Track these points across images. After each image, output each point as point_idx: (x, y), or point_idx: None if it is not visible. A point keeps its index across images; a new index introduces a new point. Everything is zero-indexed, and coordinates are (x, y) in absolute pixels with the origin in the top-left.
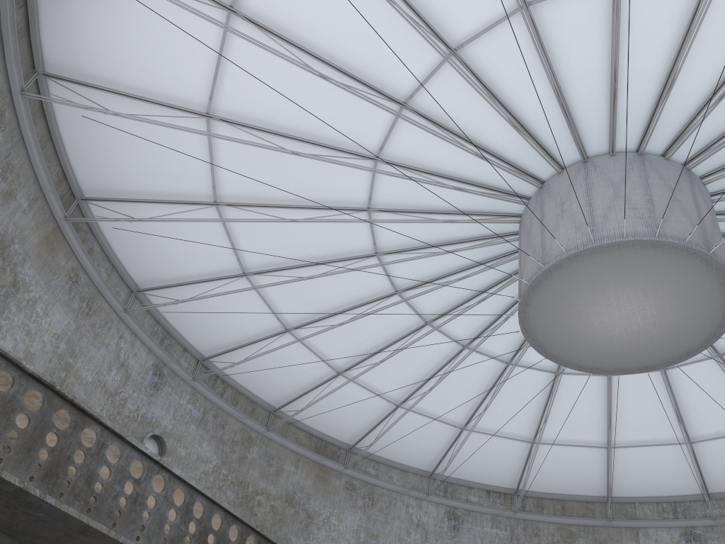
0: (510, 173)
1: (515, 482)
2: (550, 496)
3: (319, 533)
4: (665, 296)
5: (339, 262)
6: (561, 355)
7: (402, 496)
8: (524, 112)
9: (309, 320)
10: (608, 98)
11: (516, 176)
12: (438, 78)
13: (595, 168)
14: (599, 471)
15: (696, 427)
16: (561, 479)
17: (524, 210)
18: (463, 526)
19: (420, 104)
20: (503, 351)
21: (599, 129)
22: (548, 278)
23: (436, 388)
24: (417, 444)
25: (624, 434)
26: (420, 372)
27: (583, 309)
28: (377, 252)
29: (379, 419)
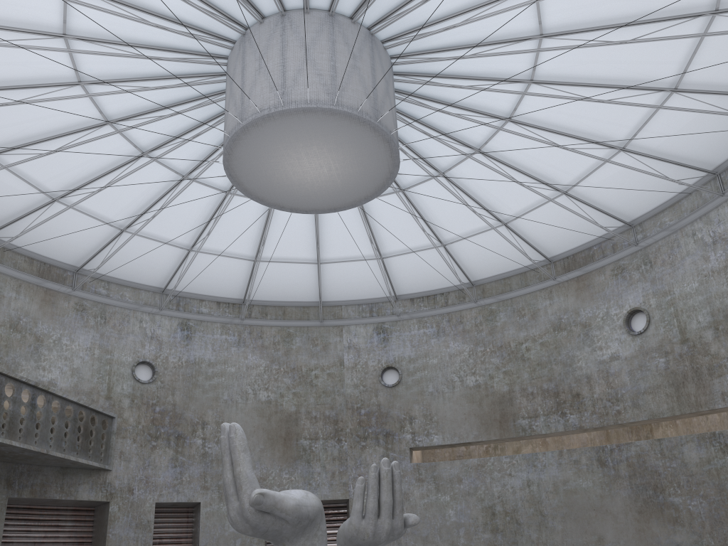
0: (213, 17)
1: (243, 294)
2: (273, 303)
3: (51, 354)
4: (345, 154)
5: (38, 88)
6: (265, 198)
7: (135, 313)
8: None
9: (11, 145)
10: None
11: (219, 21)
12: None
13: (291, 24)
14: (313, 282)
15: (386, 246)
16: (282, 289)
17: (230, 55)
18: (195, 335)
19: None
20: (222, 182)
21: None
22: (246, 134)
23: (160, 214)
24: (147, 264)
25: (332, 252)
26: (143, 199)
27: (279, 161)
28: (80, 81)
29: (105, 243)
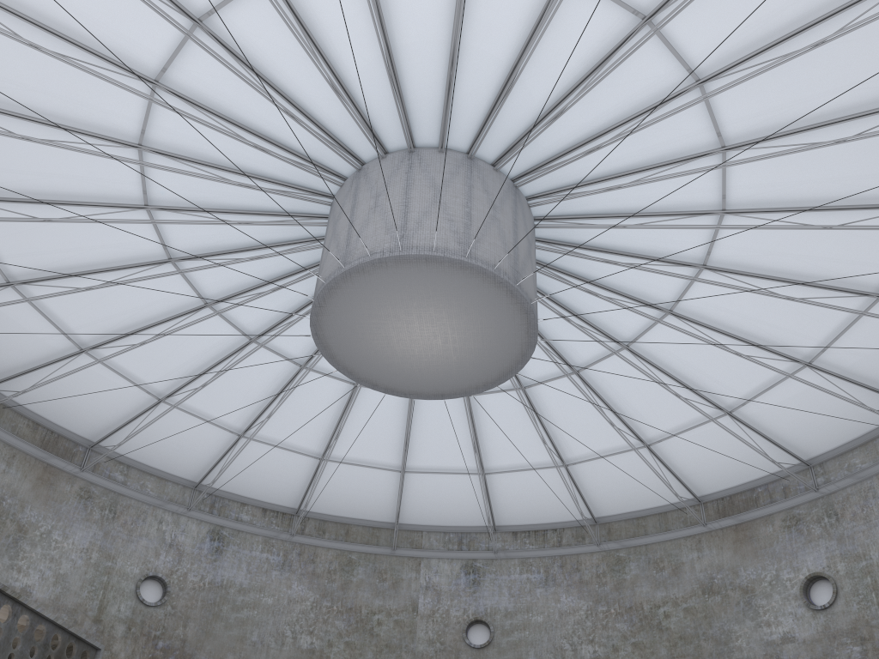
0: (325, 144)
1: (298, 501)
2: (335, 519)
3: (33, 551)
4: (469, 322)
5: (93, 207)
6: (355, 370)
7: (155, 510)
8: (350, 74)
9: (44, 275)
10: (444, 85)
11: (332, 150)
12: (247, 0)
13: (420, 162)
14: (390, 496)
15: (492, 458)
16: (349, 501)
17: (338, 192)
18: (228, 549)
19: (221, 27)
20: (298, 352)
21: (431, 117)
22: (347, 281)
23: (212, 384)
24: (182, 448)
25: (421, 459)
26: (194, 362)
27: (382, 322)
28: (147, 204)
29: (135, 414)
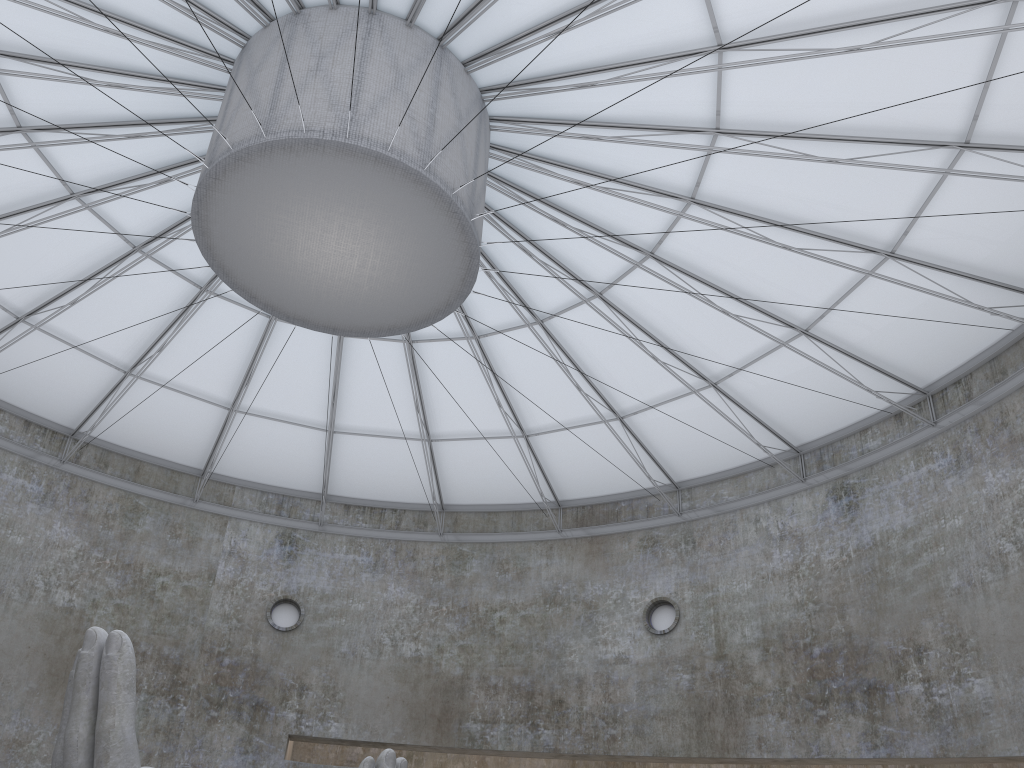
0: None
1: (77, 421)
2: (124, 451)
3: None
4: (399, 250)
5: None
6: (234, 272)
7: None
8: None
9: None
10: None
11: None
12: None
13: (382, 31)
14: (206, 436)
15: (346, 416)
16: (149, 433)
17: (259, 34)
18: None
19: None
20: (136, 228)
21: None
22: (265, 157)
23: None
24: None
25: (259, 399)
26: None
27: (292, 221)
28: None
29: None
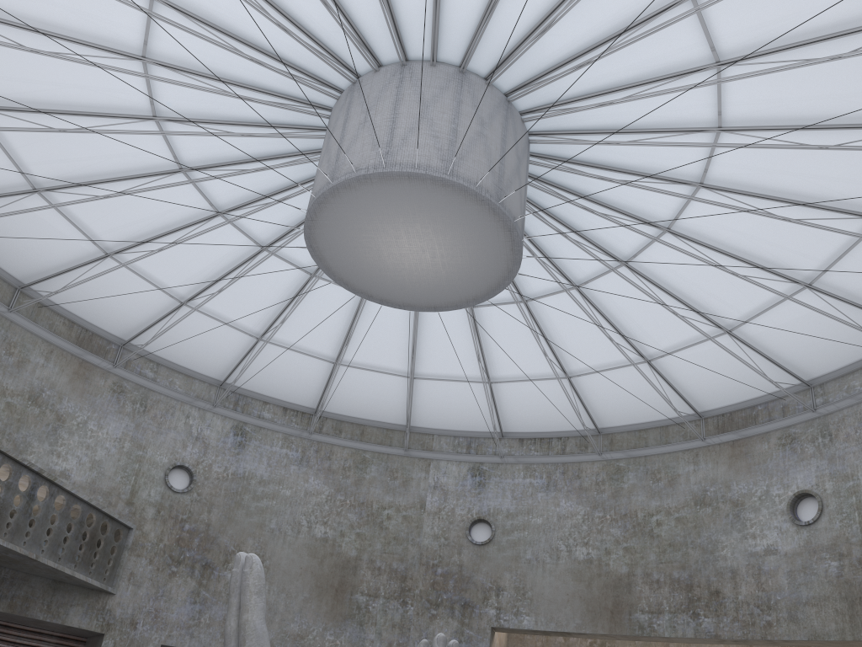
0: (319, 57)
1: (316, 402)
2: (351, 420)
3: (71, 439)
4: (455, 239)
5: (105, 118)
6: (350, 281)
7: (183, 406)
8: None
9: (66, 183)
10: None
11: (326, 63)
12: None
13: (411, 76)
14: (402, 400)
15: (497, 368)
16: (364, 404)
17: (335, 105)
18: (250, 443)
19: None
20: (308, 261)
21: (422, 30)
22: (336, 196)
23: (230, 290)
24: (206, 349)
25: (430, 366)
26: (211, 269)
27: (372, 236)
28: (155, 116)
29: (161, 316)
